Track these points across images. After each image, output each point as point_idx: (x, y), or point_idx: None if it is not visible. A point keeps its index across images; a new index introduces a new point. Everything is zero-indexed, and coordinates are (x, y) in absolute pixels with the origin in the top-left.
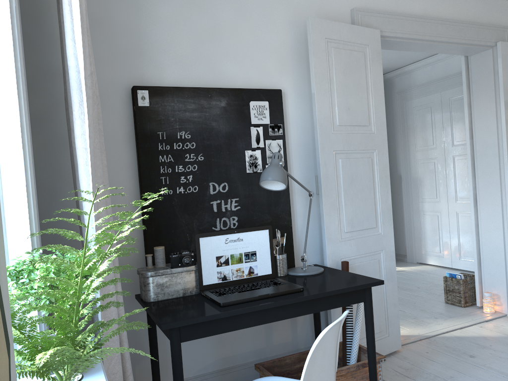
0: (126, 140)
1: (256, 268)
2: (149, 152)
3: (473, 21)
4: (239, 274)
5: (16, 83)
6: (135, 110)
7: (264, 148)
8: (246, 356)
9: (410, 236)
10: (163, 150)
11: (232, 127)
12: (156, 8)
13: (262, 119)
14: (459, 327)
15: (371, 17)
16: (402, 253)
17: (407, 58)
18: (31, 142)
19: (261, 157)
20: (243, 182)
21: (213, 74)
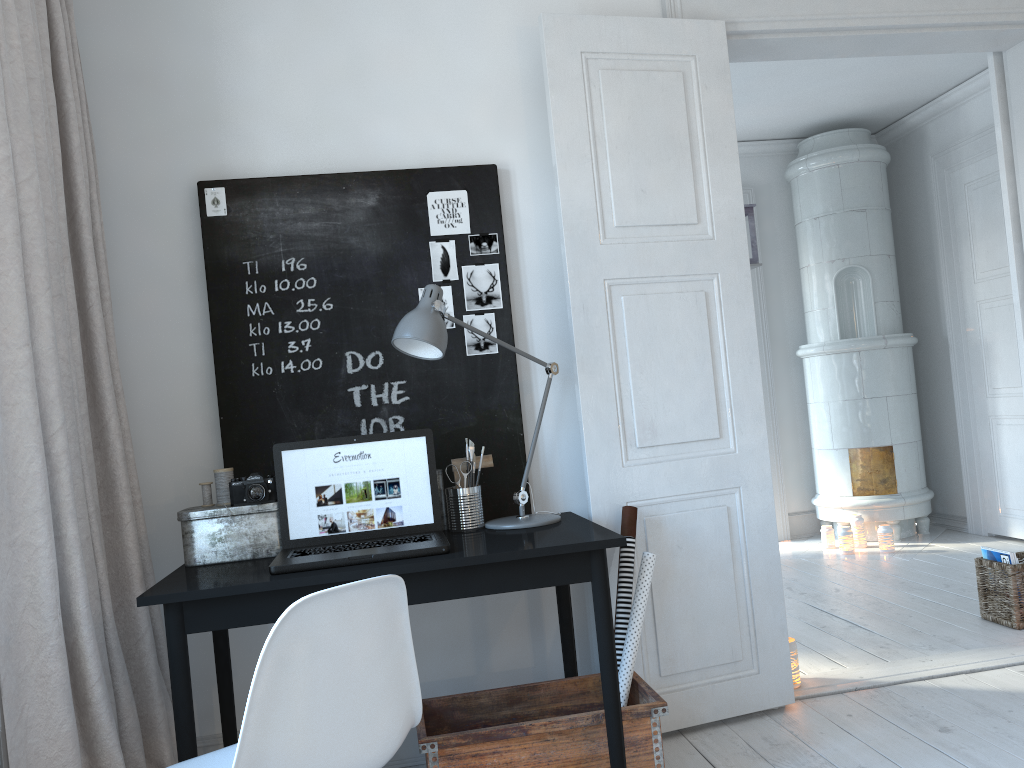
0: (192, 279)
1: (400, 512)
2: (227, 298)
3: None
4: (365, 522)
5: None
6: (202, 225)
7: (460, 282)
8: (433, 690)
9: (971, 476)
10: (255, 293)
11: (391, 244)
12: (244, 38)
13: (453, 225)
14: (965, 669)
15: None
16: (960, 514)
17: (935, 75)
18: None
19: (453, 300)
20: None
21: (356, 147)
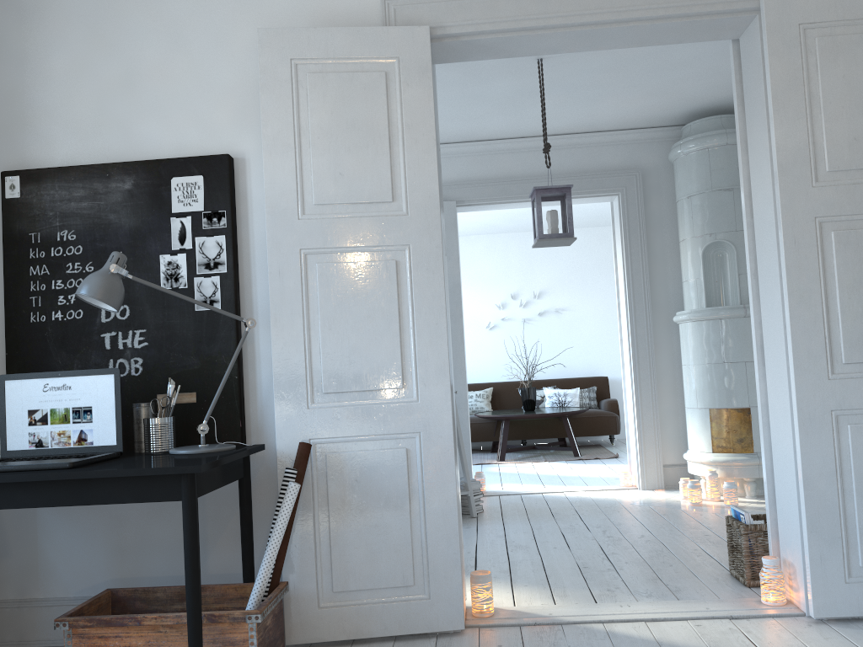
0: None
1: (91, 434)
2: (16, 261)
3: None
4: (64, 440)
5: None
6: (2, 205)
7: (193, 250)
8: (160, 584)
9: None
10: (37, 258)
11: (141, 219)
12: (46, 60)
13: (191, 204)
14: (647, 618)
15: (419, 5)
16: None
17: None
18: None
19: (187, 265)
20: (154, 304)
21: (125, 142)
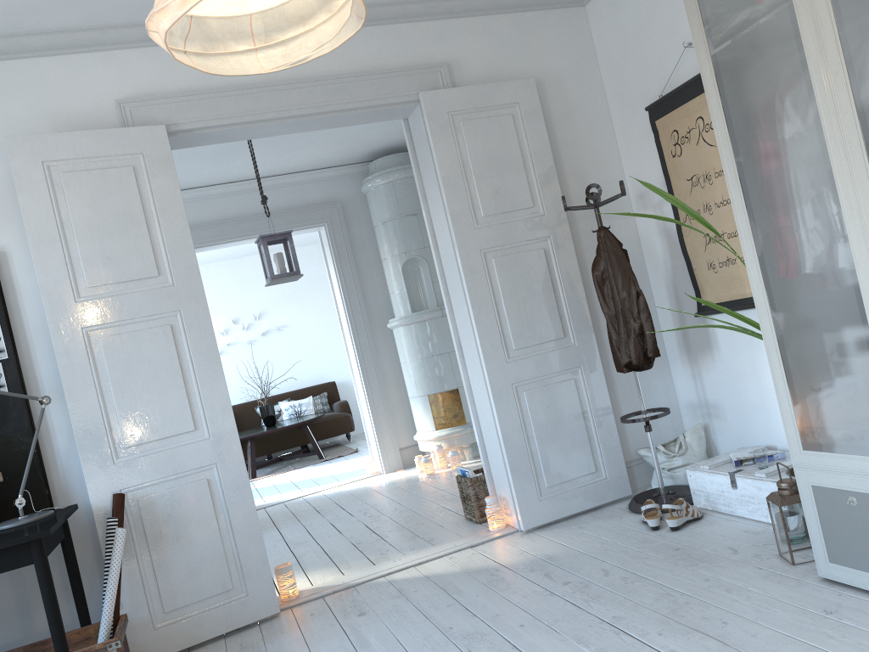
0: None
1: None
2: None
3: (370, 68)
4: None
5: None
6: None
7: None
8: None
9: None
10: None
11: None
12: None
13: None
14: (415, 563)
15: (152, 106)
16: None
17: None
18: None
19: None
20: None
21: None
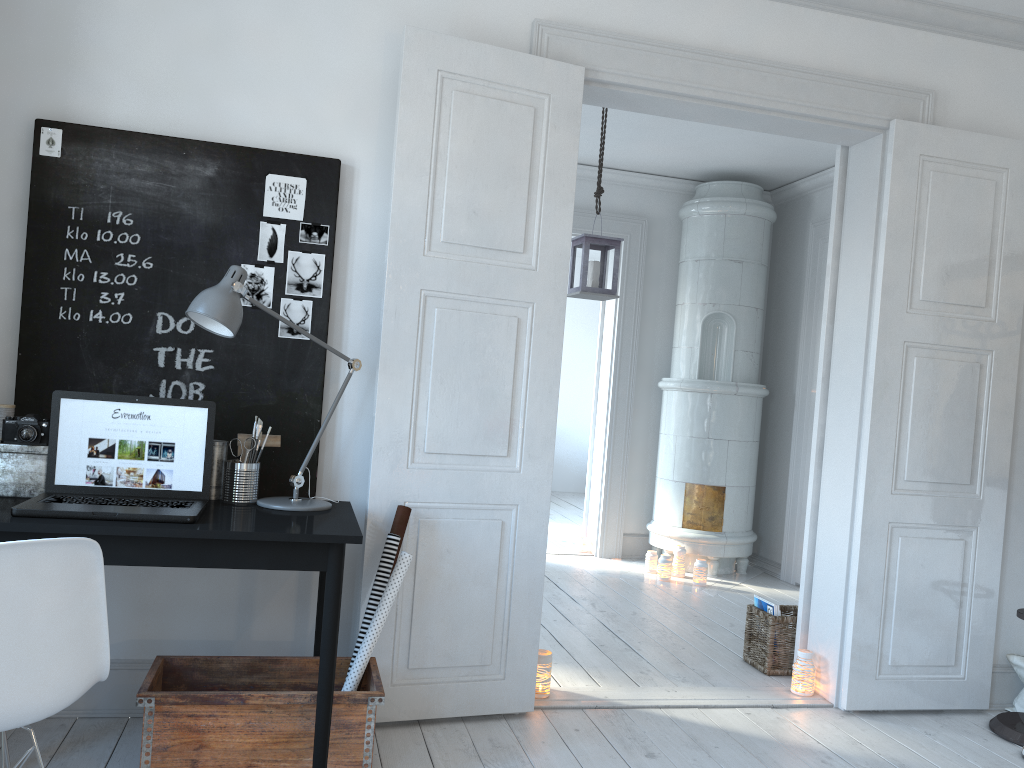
0: (16, 213)
1: (171, 475)
2: (46, 238)
3: (839, 70)
4: (133, 479)
5: None
6: (32, 162)
7: (284, 265)
8: (190, 649)
9: (791, 527)
10: (76, 239)
11: (222, 217)
12: None
13: (287, 210)
14: (700, 704)
15: (575, 40)
16: (778, 561)
17: (821, 150)
18: None
19: (275, 281)
20: None
21: (206, 115)
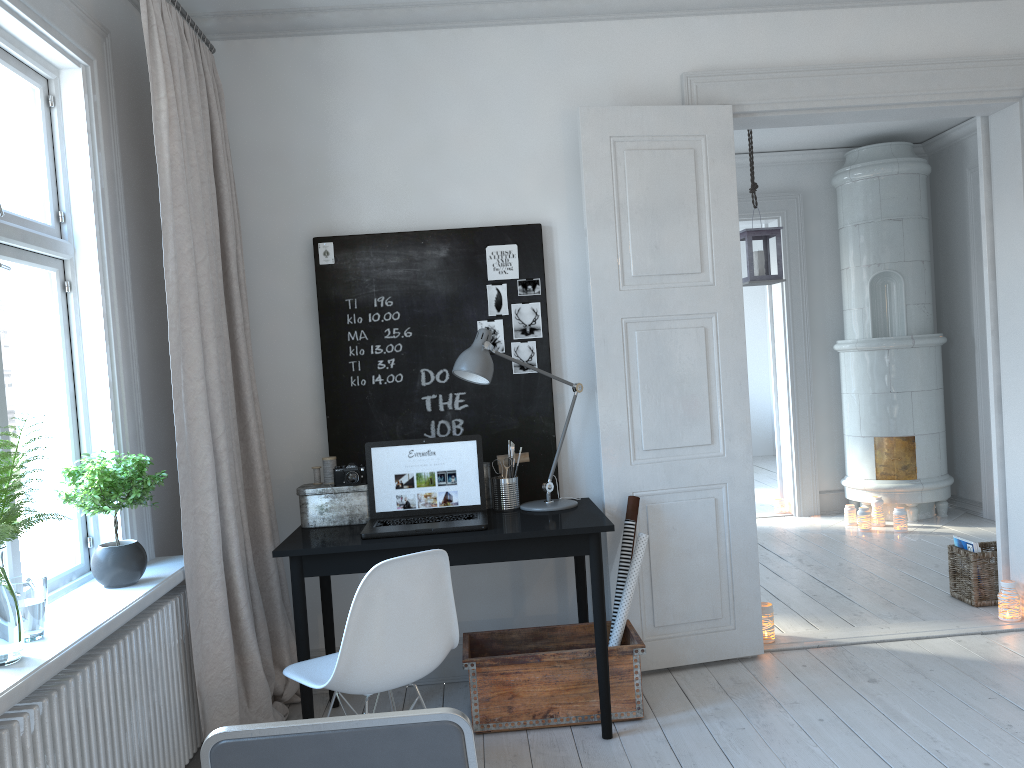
0: (308, 311)
1: (456, 495)
2: (333, 327)
3: (967, 53)
4: (430, 501)
5: (99, 273)
6: (316, 271)
7: (509, 316)
8: (480, 627)
9: (987, 466)
10: (354, 323)
11: (457, 286)
12: (349, 124)
13: (506, 272)
14: (912, 636)
15: (719, 83)
16: (978, 500)
17: None
18: (133, 332)
19: (504, 330)
20: None
21: (433, 209)
